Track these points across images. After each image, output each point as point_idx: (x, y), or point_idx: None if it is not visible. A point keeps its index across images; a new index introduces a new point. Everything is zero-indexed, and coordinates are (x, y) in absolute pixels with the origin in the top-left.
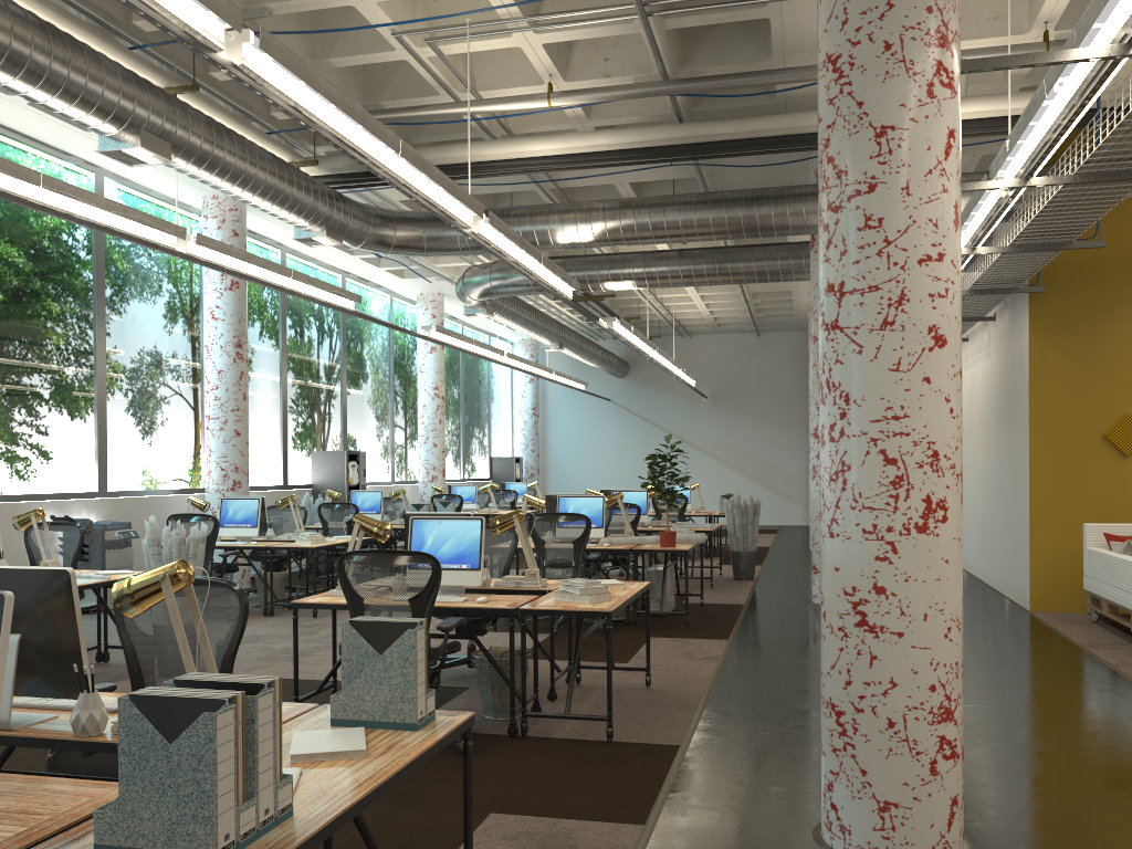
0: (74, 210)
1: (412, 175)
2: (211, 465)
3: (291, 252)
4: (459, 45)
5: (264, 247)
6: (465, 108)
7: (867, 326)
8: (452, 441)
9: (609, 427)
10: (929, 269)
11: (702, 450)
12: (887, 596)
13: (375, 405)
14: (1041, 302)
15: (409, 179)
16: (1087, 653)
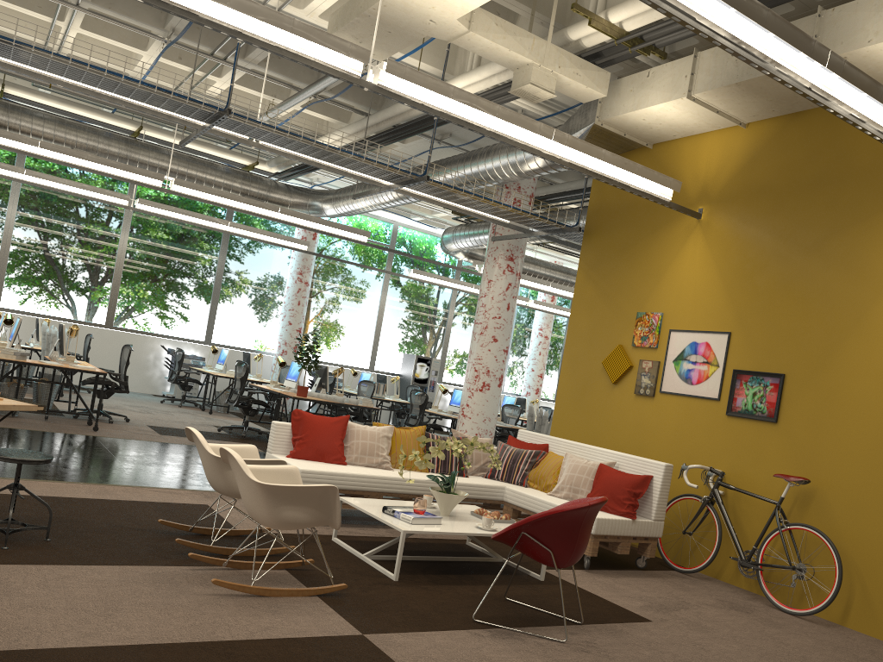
0: (52, 185)
1: (71, 157)
2: (276, 340)
3: (404, 226)
4: (211, 90)
5: (377, 221)
6: None
7: None
8: None
9: None
10: None
11: None
12: None
13: None
14: (589, 241)
15: (67, 159)
16: None
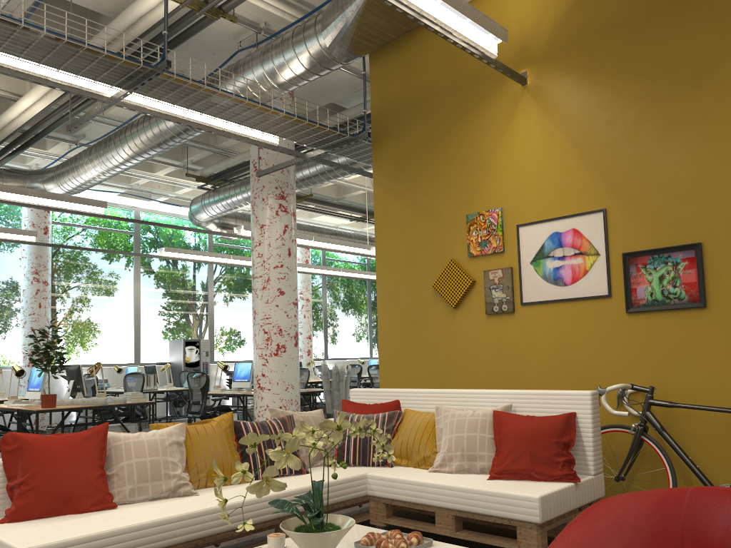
0: None
1: None
2: (20, 350)
3: (146, 211)
4: None
5: (116, 209)
6: None
7: None
8: (355, 330)
9: None
10: None
11: None
12: None
13: (251, 307)
14: (381, 149)
15: None
16: None
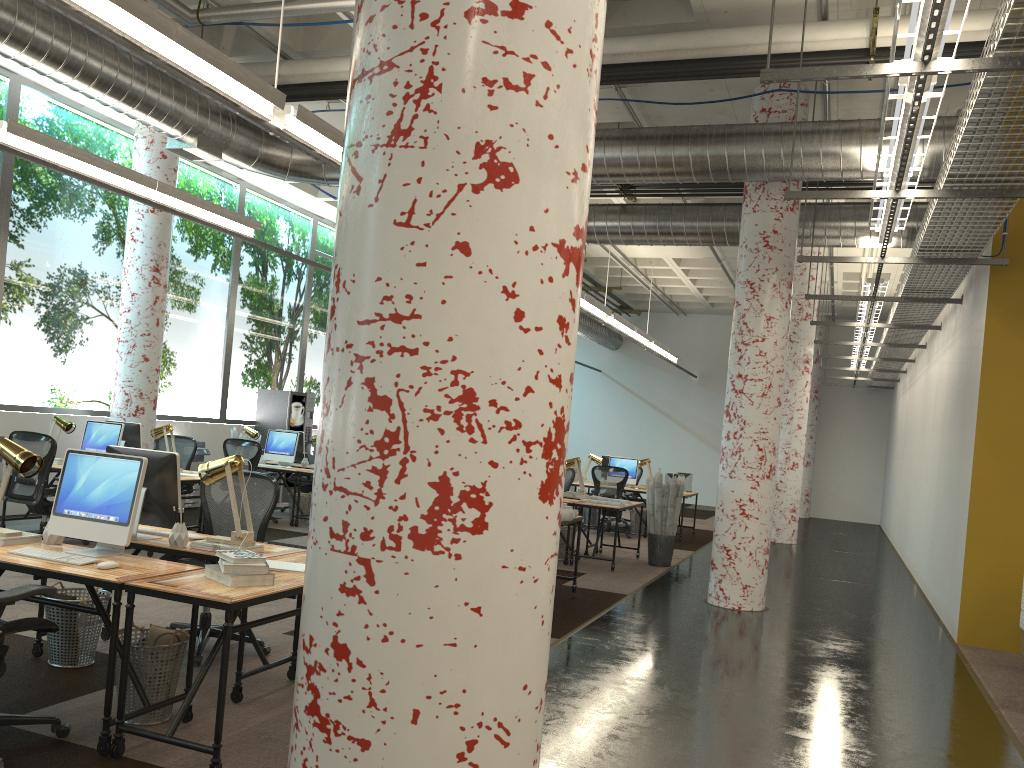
0: None
1: (138, 27)
2: (116, 389)
3: (252, 189)
4: None
5: (220, 179)
6: (328, 4)
7: (371, 140)
8: None
9: (597, 397)
10: (488, 29)
11: (686, 428)
12: (350, 665)
13: None
14: (1005, 278)
15: (130, 31)
16: (993, 717)
